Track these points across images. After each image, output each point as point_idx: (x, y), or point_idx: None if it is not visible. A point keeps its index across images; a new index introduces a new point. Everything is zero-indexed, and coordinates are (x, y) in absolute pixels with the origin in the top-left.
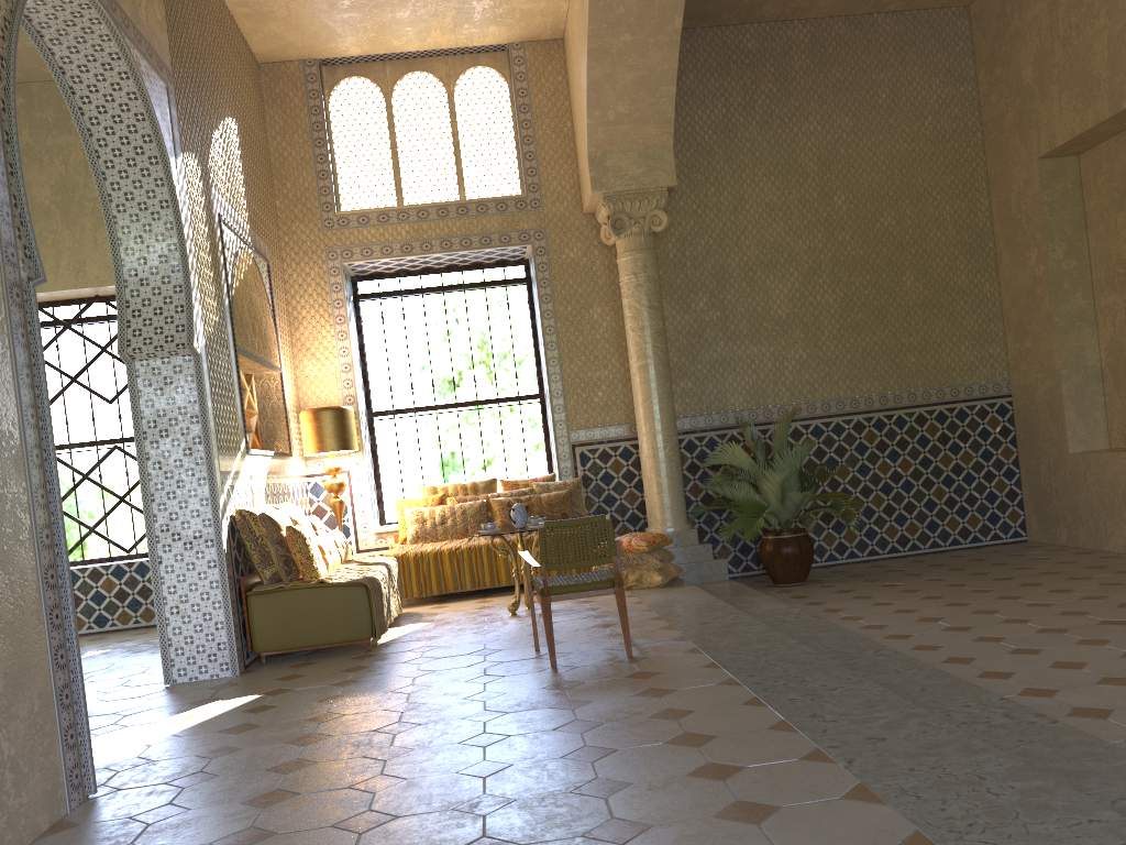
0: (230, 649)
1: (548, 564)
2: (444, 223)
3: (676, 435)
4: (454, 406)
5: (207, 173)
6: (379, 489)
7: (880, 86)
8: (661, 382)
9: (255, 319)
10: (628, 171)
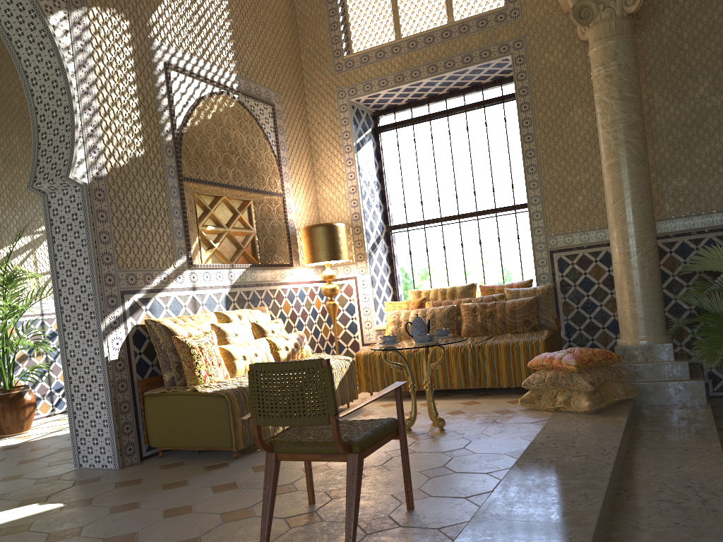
0: (112, 445)
1: (257, 418)
2: (430, 50)
3: (653, 238)
4: (456, 218)
5: (145, 27)
6: (395, 291)
7: None
8: (632, 181)
9: (233, 153)
10: None
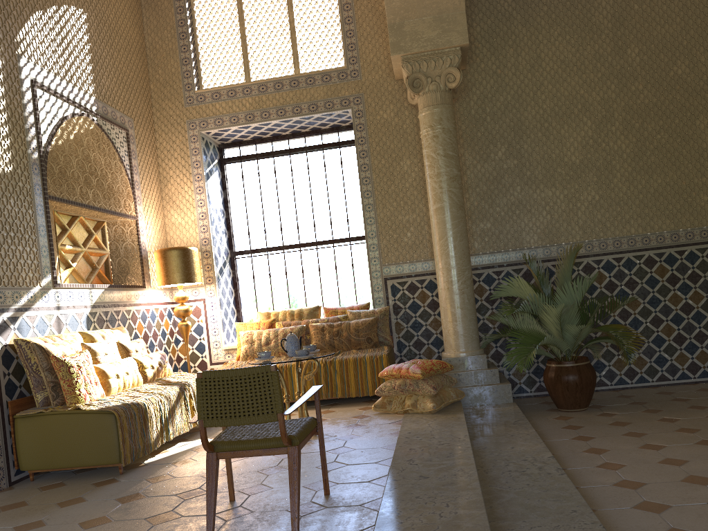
0: None
1: (205, 420)
2: (280, 95)
3: (469, 270)
4: (297, 246)
5: (13, 43)
6: (239, 312)
7: None
8: (454, 222)
9: (93, 174)
10: (424, 34)
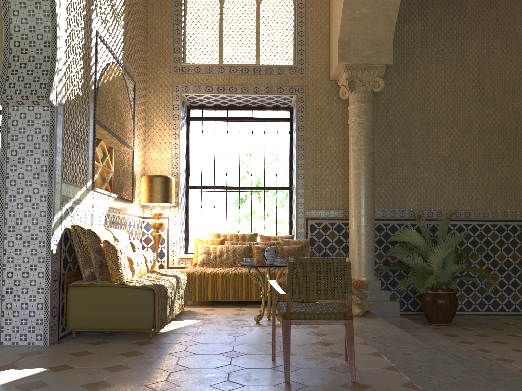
0: (44, 325)
1: (292, 293)
2: (245, 77)
3: (374, 219)
4: (237, 188)
5: (91, 0)
6: (187, 232)
7: (520, 23)
8: (368, 184)
9: (117, 110)
10: (362, 51)
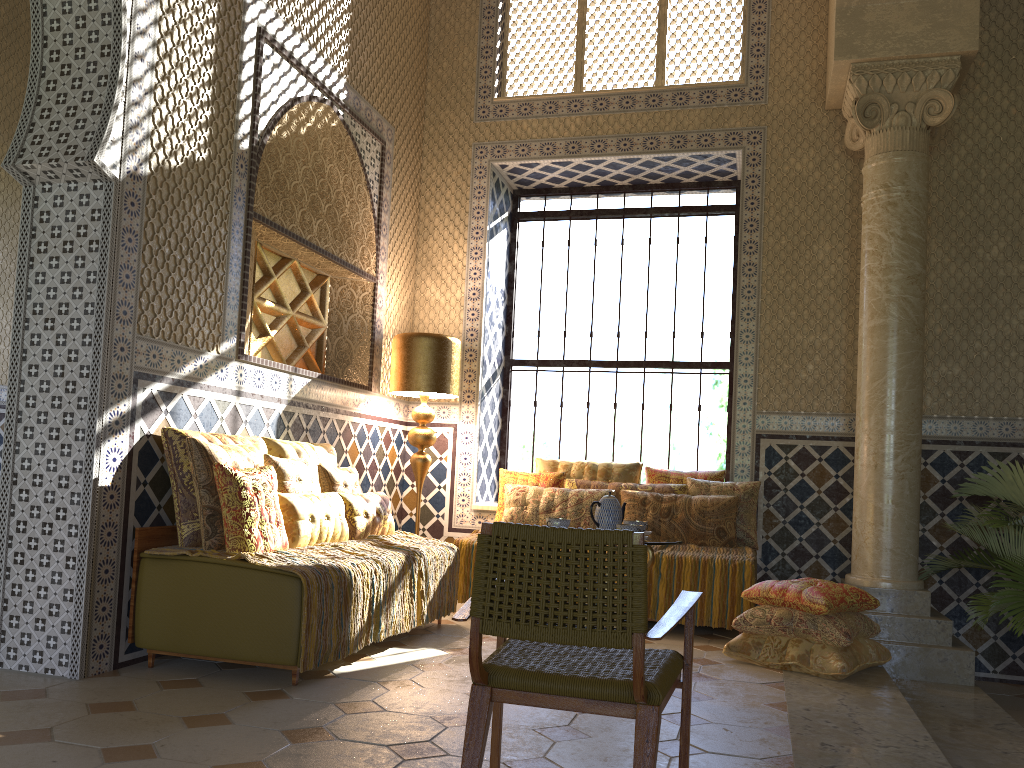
0: (74, 635)
1: (484, 620)
2: (627, 117)
3: (919, 439)
4: (613, 365)
5: None
6: (504, 456)
7: None
8: (904, 354)
9: (324, 196)
10: (898, 28)
